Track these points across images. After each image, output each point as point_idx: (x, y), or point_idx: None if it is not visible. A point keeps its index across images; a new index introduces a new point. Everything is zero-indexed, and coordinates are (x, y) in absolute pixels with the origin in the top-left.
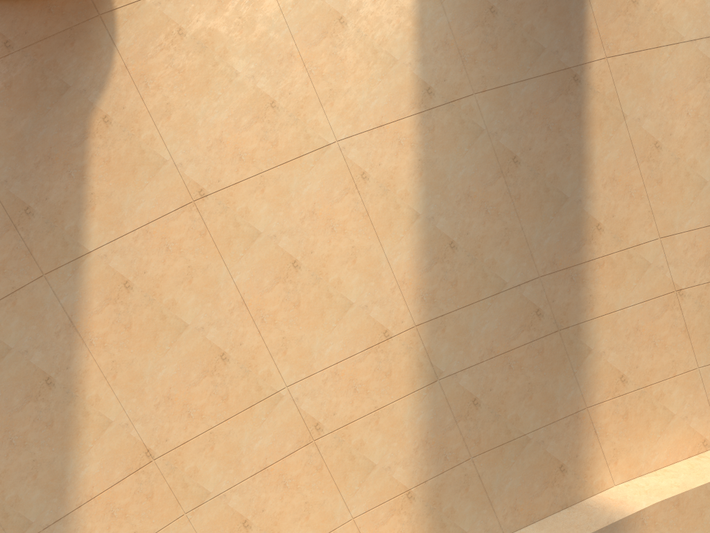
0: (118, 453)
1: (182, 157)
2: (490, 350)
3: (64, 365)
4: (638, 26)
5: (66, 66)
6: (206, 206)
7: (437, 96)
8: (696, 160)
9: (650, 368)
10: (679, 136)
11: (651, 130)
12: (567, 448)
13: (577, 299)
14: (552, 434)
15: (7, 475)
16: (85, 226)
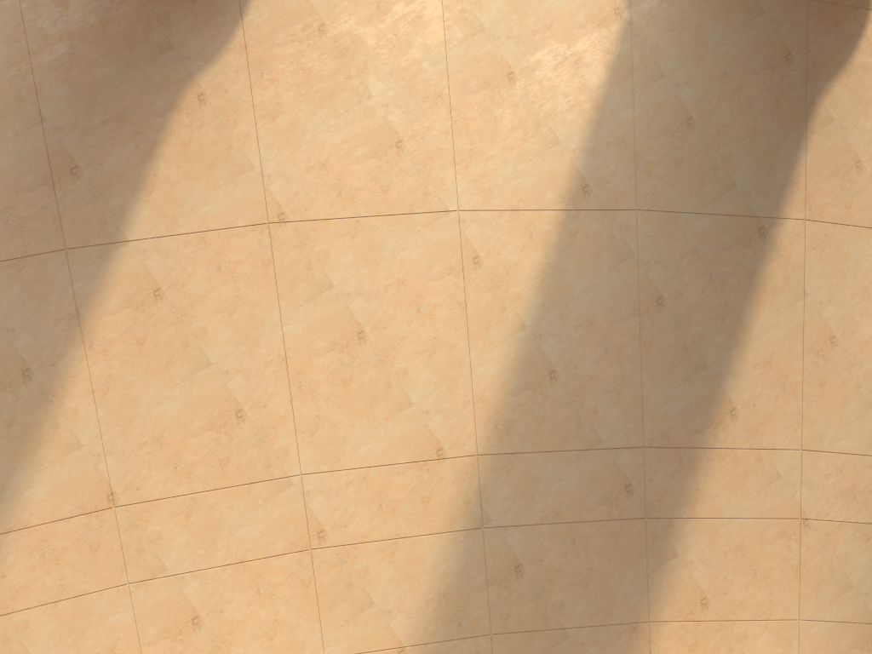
0: (75, 485)
1: (273, 168)
2: (556, 513)
3: (51, 361)
4: (853, 196)
5: (177, 24)
6: (281, 234)
7: (593, 198)
8: None
9: (741, 600)
10: (862, 338)
11: (831, 321)
12: None
13: (679, 488)
14: (597, 638)
15: None
16: (133, 210)
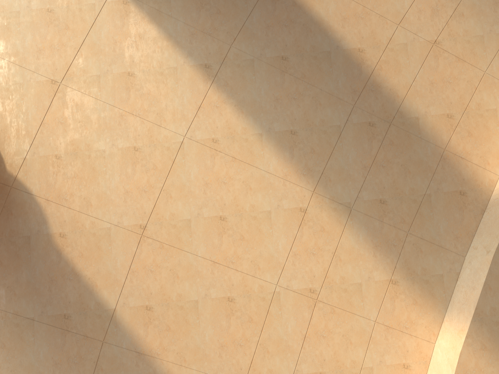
0: None
1: (115, 218)
2: (364, 167)
3: None
4: None
5: (19, 227)
6: (150, 231)
7: (213, 64)
8: None
9: (459, 96)
10: None
11: None
12: (454, 180)
13: (385, 98)
14: (439, 180)
15: None
16: (101, 298)
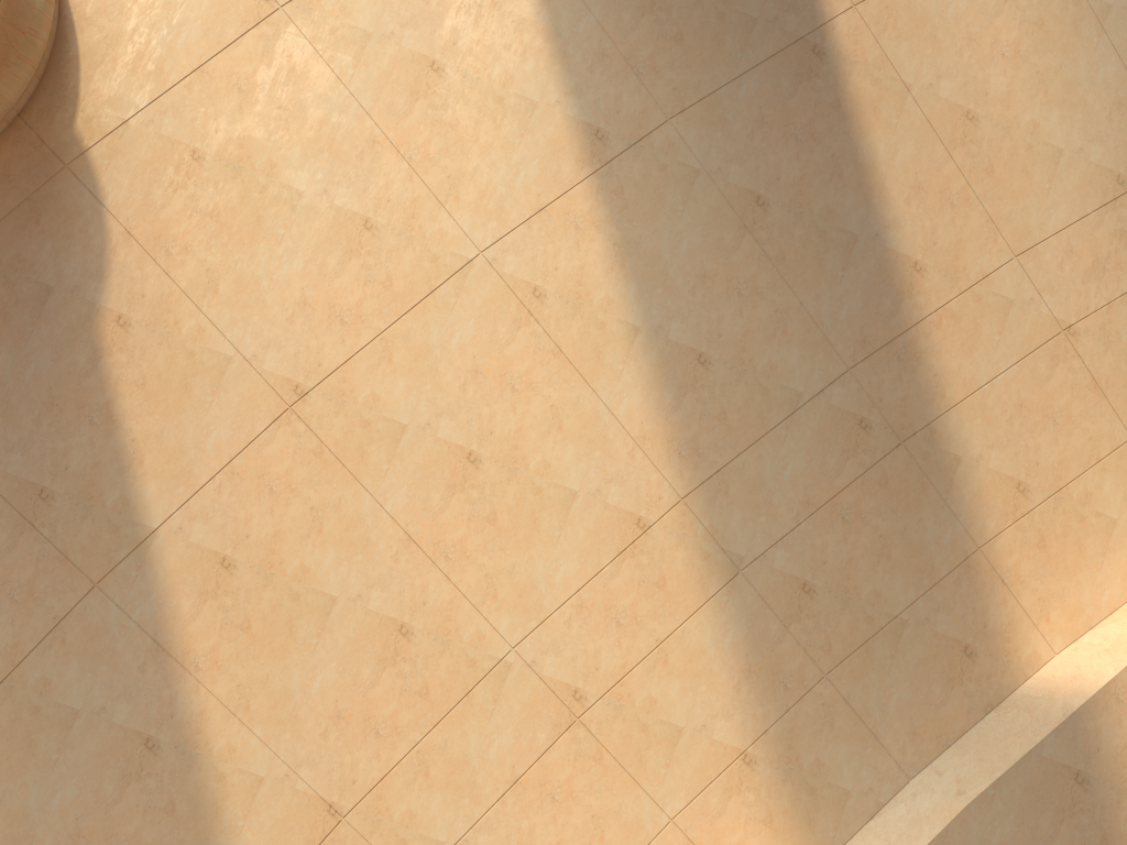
0: (286, 823)
1: (252, 345)
2: (806, 502)
3: (166, 712)
4: None
5: (38, 259)
6: (312, 408)
7: (614, 139)
8: (1036, 122)
9: (1058, 459)
10: (999, 93)
11: (954, 96)
12: (967, 618)
13: (916, 387)
14: (937, 603)
15: None
16: (137, 492)
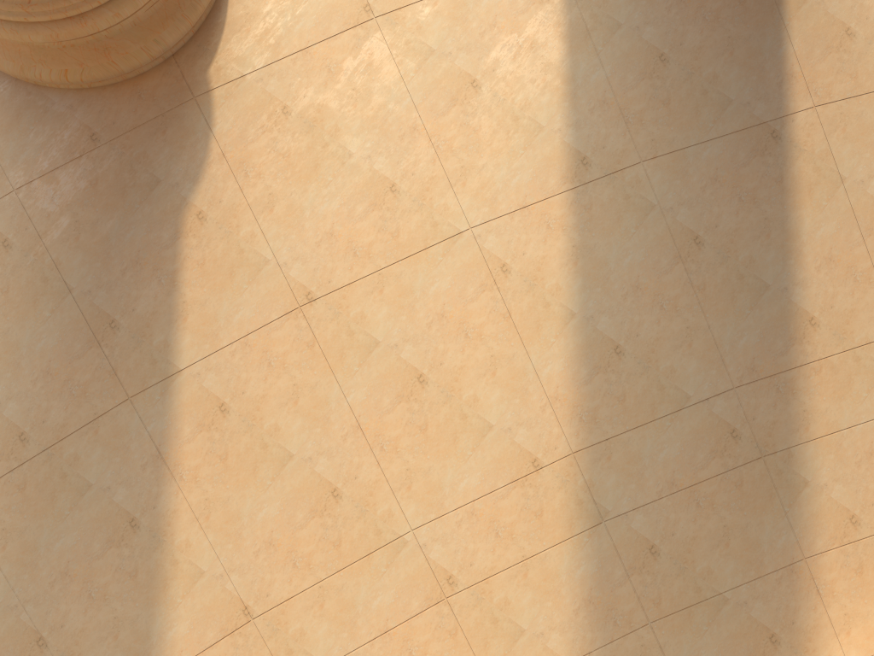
0: (211, 610)
1: (286, 255)
2: (671, 482)
3: (151, 504)
4: (856, 64)
5: (157, 158)
6: (315, 312)
7: (595, 167)
8: None
9: None
10: None
11: None
12: (779, 612)
13: (786, 416)
14: (757, 593)
15: (85, 635)
16: (176, 340)
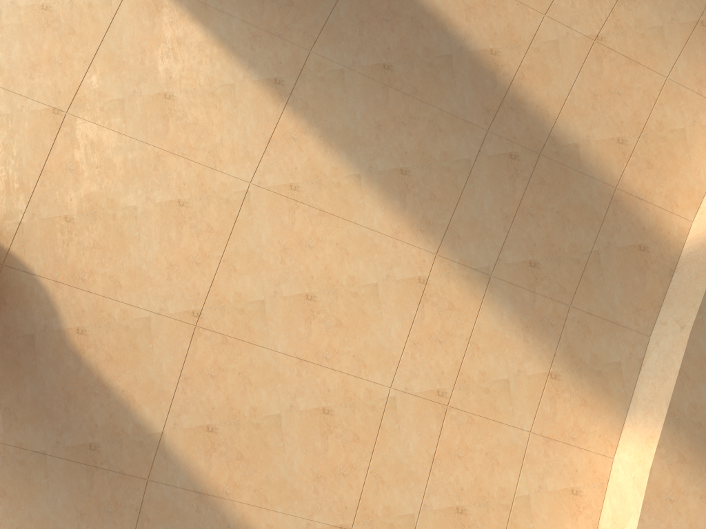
0: None
1: (156, 303)
2: (505, 217)
3: (224, 526)
4: None
5: (17, 323)
6: (208, 320)
7: (286, 79)
8: None
9: (632, 113)
10: None
11: None
12: (631, 230)
13: (530, 119)
14: (610, 231)
15: None
16: (141, 418)
